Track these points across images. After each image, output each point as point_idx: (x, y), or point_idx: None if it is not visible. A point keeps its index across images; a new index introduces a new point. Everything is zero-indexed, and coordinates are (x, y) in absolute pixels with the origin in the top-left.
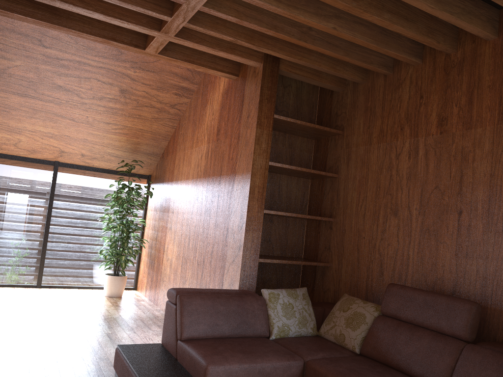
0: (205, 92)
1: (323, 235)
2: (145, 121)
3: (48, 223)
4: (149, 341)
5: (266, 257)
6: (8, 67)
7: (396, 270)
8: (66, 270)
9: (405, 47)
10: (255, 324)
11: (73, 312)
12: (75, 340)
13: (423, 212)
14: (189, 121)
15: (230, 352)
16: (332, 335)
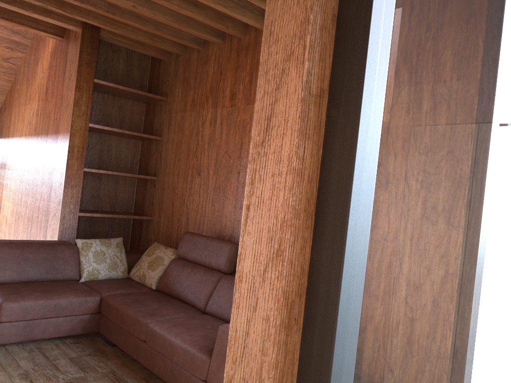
0: (37, 48)
1: (149, 192)
2: None
3: None
4: None
5: (90, 212)
6: None
7: (197, 221)
8: None
9: (207, 28)
10: (65, 269)
11: None
12: None
13: (216, 172)
14: (24, 77)
15: (29, 291)
16: (137, 276)
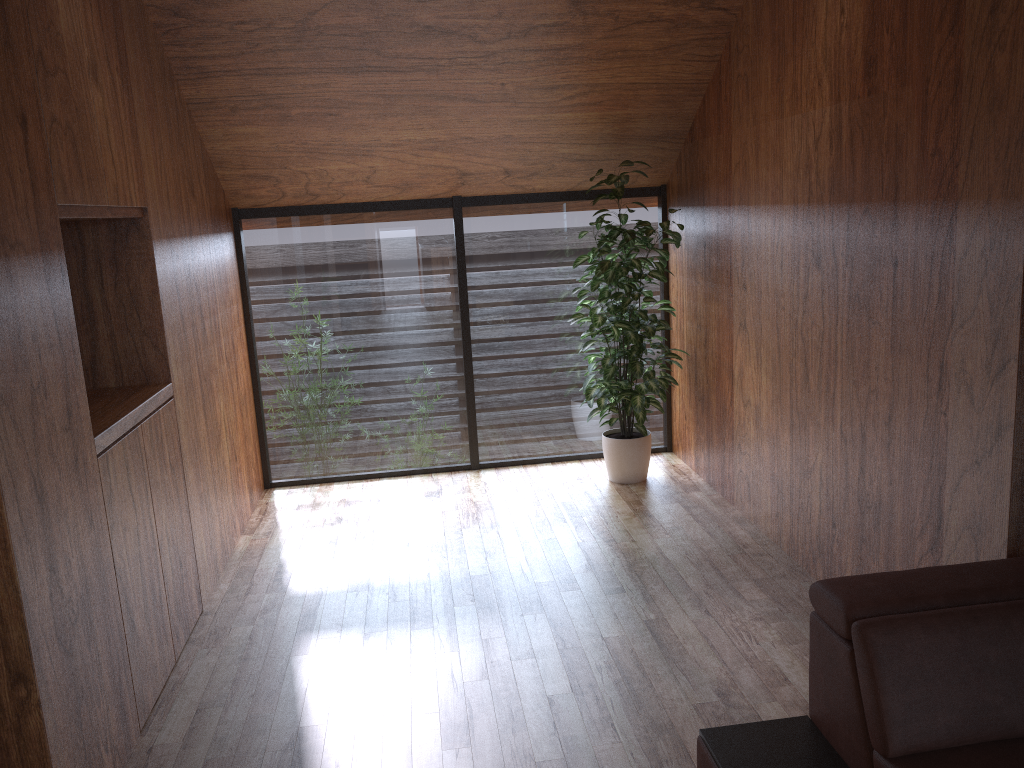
0: None
1: None
2: (640, 60)
3: (466, 335)
4: (751, 647)
5: None
6: (310, 13)
7: None
8: (520, 427)
9: None
10: None
11: (558, 547)
12: (584, 655)
13: None
14: (759, 40)
15: None
16: None
